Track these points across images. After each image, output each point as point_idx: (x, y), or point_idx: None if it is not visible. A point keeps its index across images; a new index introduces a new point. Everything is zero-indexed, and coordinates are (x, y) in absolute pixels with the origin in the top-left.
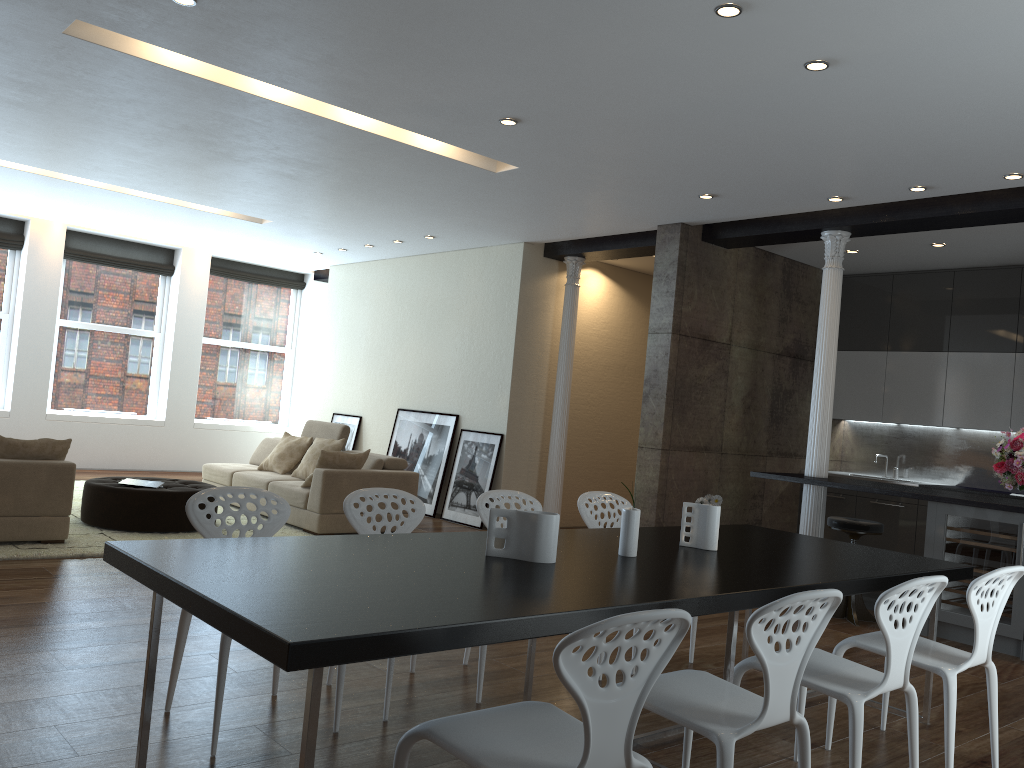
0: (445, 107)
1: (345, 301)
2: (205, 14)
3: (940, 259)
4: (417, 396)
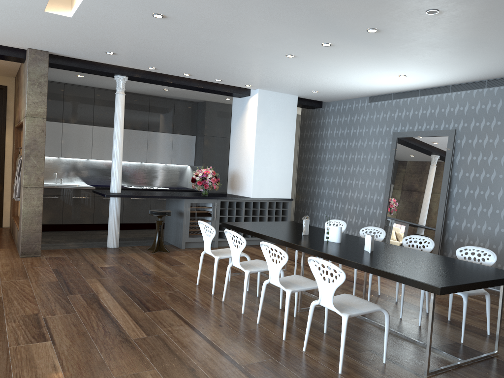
0: (158, 1)
1: None
2: None
3: (102, 84)
4: None
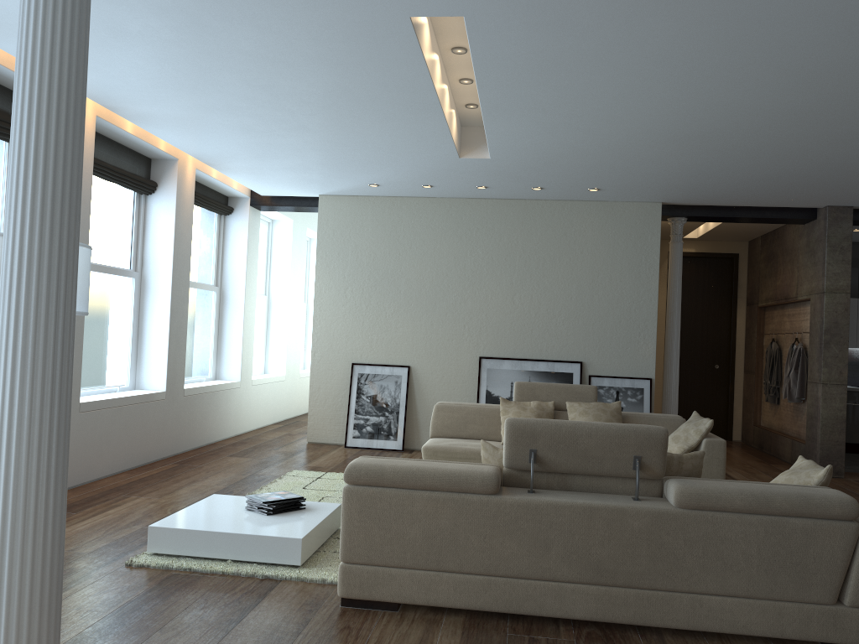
0: None
1: (358, 238)
2: None
3: None
4: (510, 344)
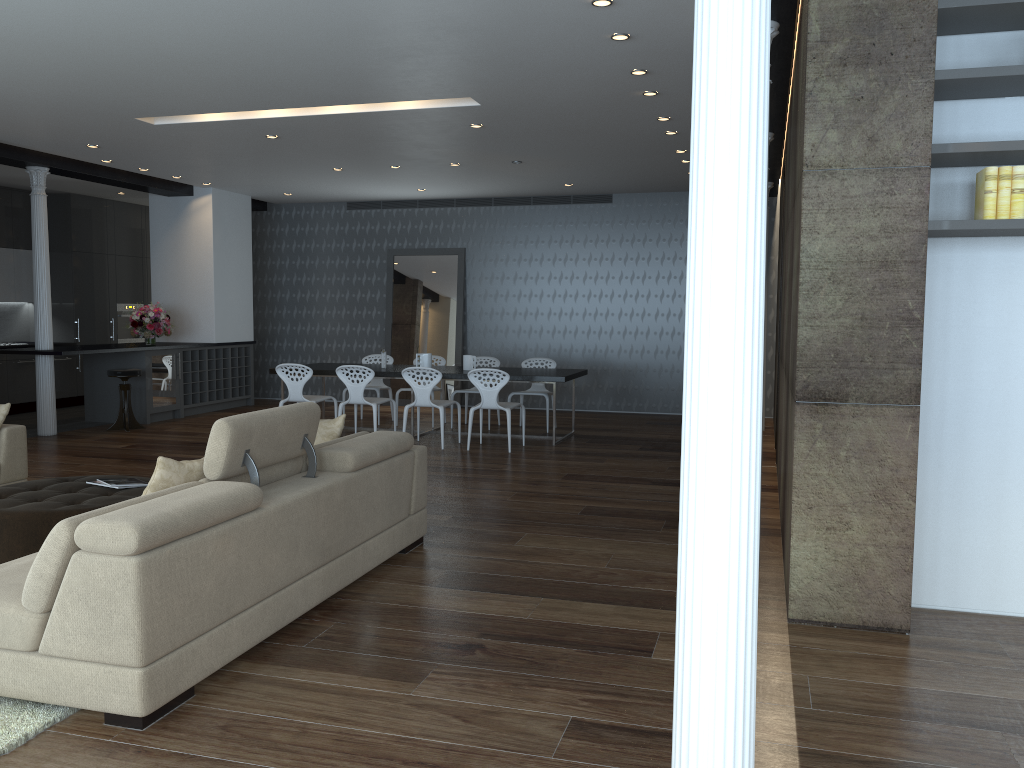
0: (301, 131)
1: None
2: (458, 124)
3: None
4: None
